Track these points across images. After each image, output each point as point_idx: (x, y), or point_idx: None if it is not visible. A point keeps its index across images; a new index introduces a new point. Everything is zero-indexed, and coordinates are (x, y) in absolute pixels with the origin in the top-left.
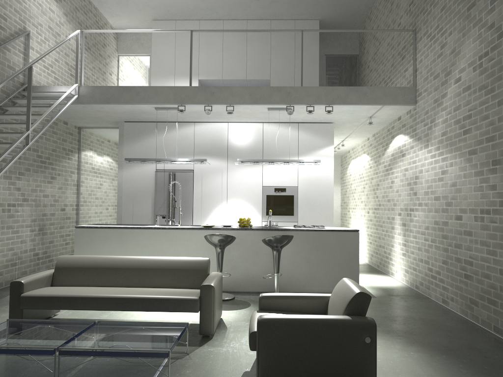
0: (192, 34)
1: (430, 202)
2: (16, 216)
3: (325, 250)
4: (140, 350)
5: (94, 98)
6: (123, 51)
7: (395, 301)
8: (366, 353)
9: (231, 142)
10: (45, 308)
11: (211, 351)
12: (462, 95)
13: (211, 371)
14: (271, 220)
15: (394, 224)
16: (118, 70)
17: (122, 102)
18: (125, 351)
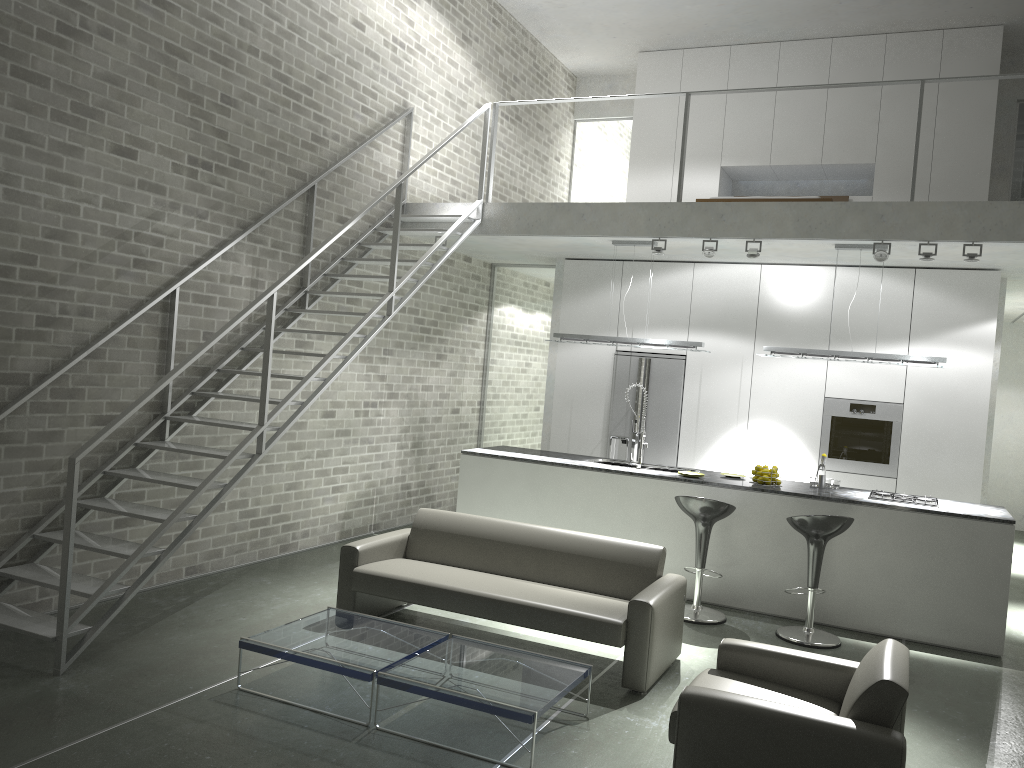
0: (688, 100)
1: None
2: (376, 422)
3: (931, 553)
4: (492, 702)
5: (507, 225)
6: (583, 112)
7: None
8: None
9: (764, 303)
10: (386, 596)
11: (629, 723)
12: None
13: (611, 760)
14: (839, 468)
15: None
16: (573, 150)
17: (552, 233)
18: (468, 698)
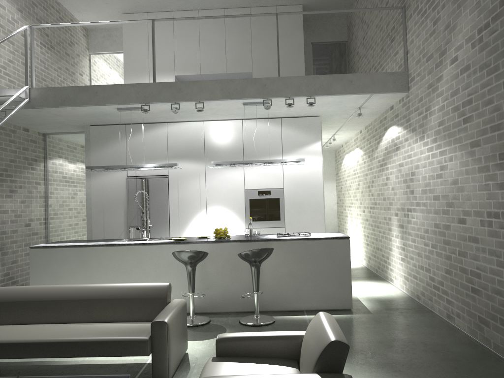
0: (153, 24)
1: (428, 202)
2: None
3: (312, 261)
4: None
5: (47, 101)
6: (94, 49)
7: (393, 318)
8: None
9: (208, 142)
10: None
11: None
12: (461, 78)
13: None
14: (256, 226)
15: (391, 225)
16: (90, 70)
17: (78, 104)
18: None
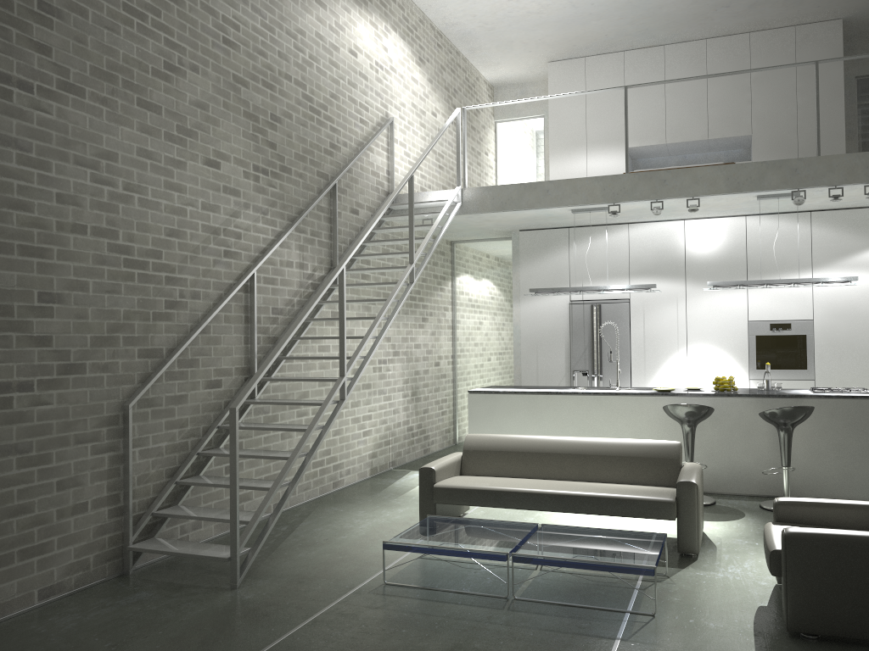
0: (626, 92)
1: None
2: (387, 376)
3: None
4: (616, 564)
5: (484, 204)
6: (501, 115)
7: None
8: None
9: (690, 251)
10: (465, 504)
11: (701, 576)
12: None
13: (709, 601)
14: (766, 377)
15: None
16: (496, 146)
17: (523, 207)
18: (595, 563)
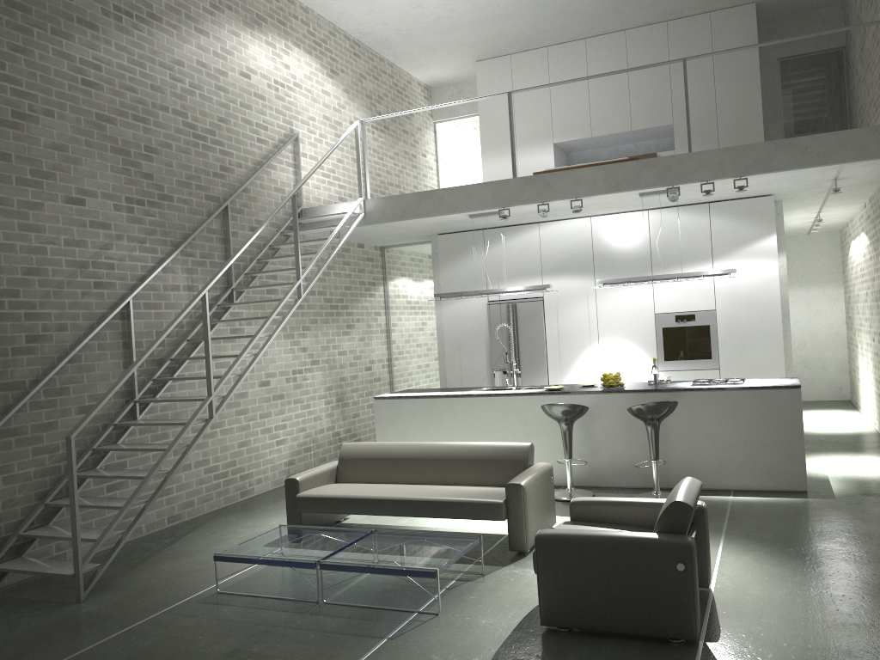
0: (510, 98)
1: None
2: (304, 385)
3: (743, 420)
4: (405, 568)
5: (385, 214)
6: (440, 115)
7: (864, 505)
8: (679, 584)
9: (597, 247)
10: (323, 512)
11: (515, 573)
12: None
13: (500, 598)
14: (674, 368)
15: None
16: (436, 146)
17: (421, 216)
18: (387, 567)
